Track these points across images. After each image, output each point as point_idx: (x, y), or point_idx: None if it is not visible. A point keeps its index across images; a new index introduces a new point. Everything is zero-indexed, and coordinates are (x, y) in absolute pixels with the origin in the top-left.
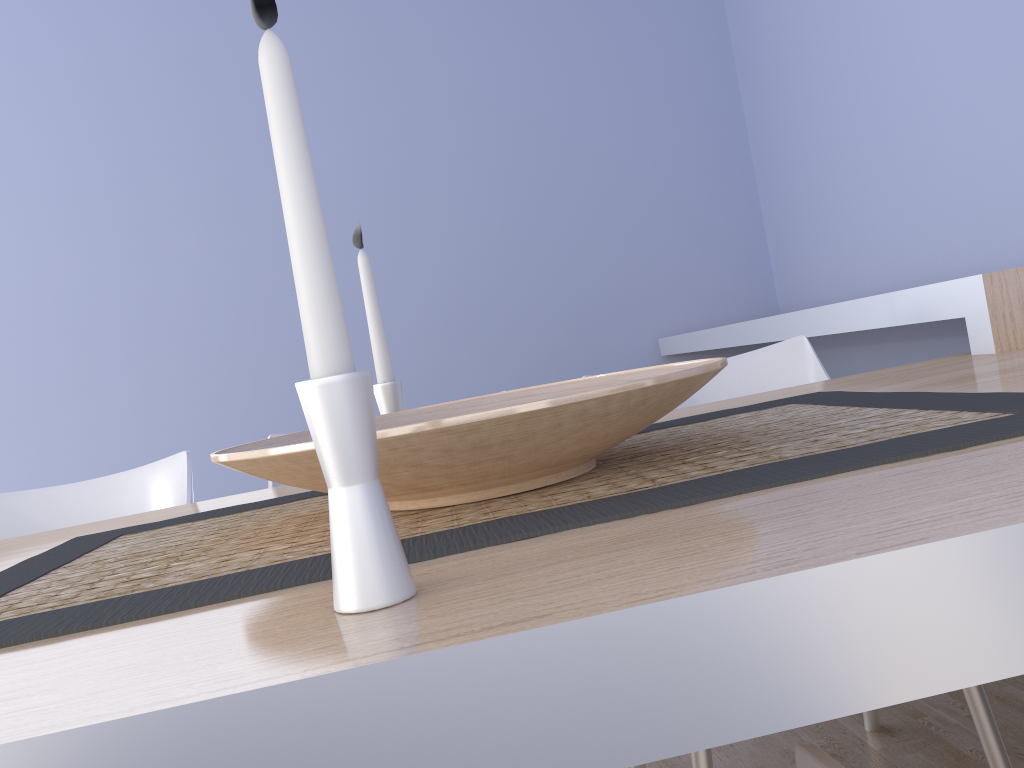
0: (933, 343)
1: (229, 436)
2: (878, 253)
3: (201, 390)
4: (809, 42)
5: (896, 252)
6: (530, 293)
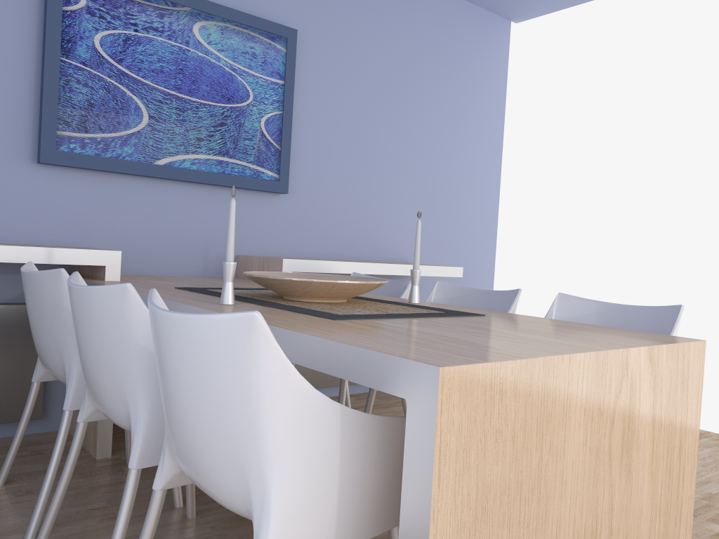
0: None
1: None
2: None
3: None
4: None
5: None
6: None
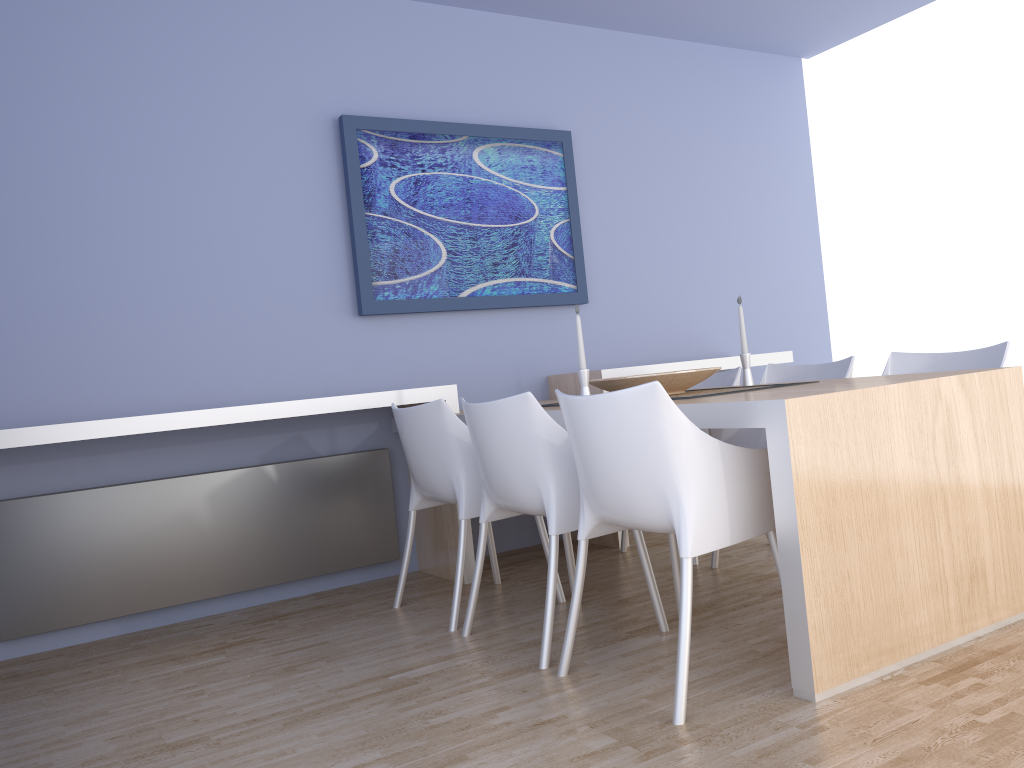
0: (215, 444)
1: None
2: (161, 384)
3: None
4: (98, 221)
5: (185, 385)
6: None
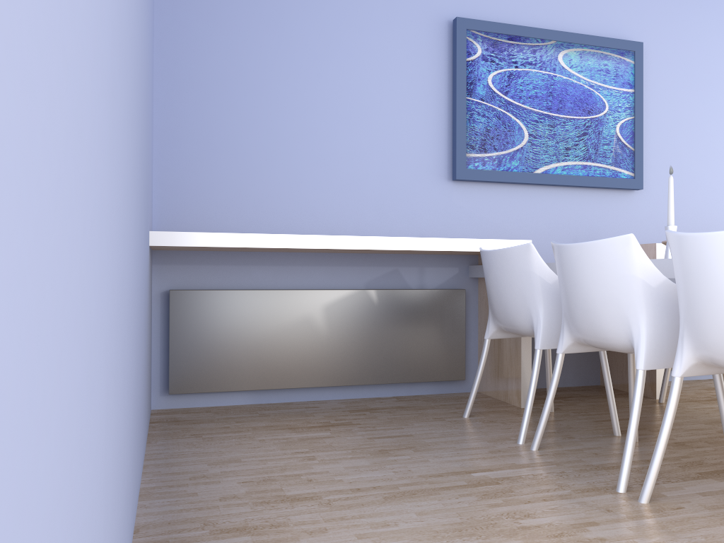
0: (333, 268)
1: (122, 207)
2: (299, 217)
3: (121, 108)
4: (267, 88)
5: (316, 220)
6: (146, 155)
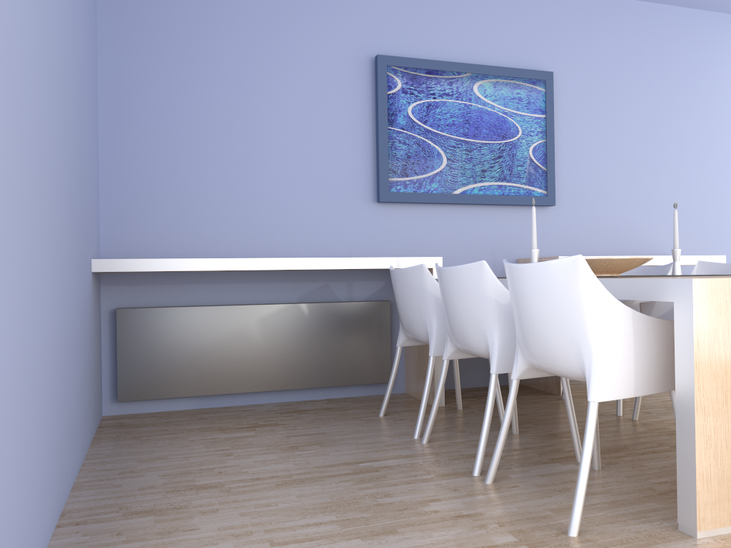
0: (268, 285)
1: (28, 264)
2: (235, 240)
3: (22, 192)
4: (203, 124)
5: (251, 242)
6: (80, 198)
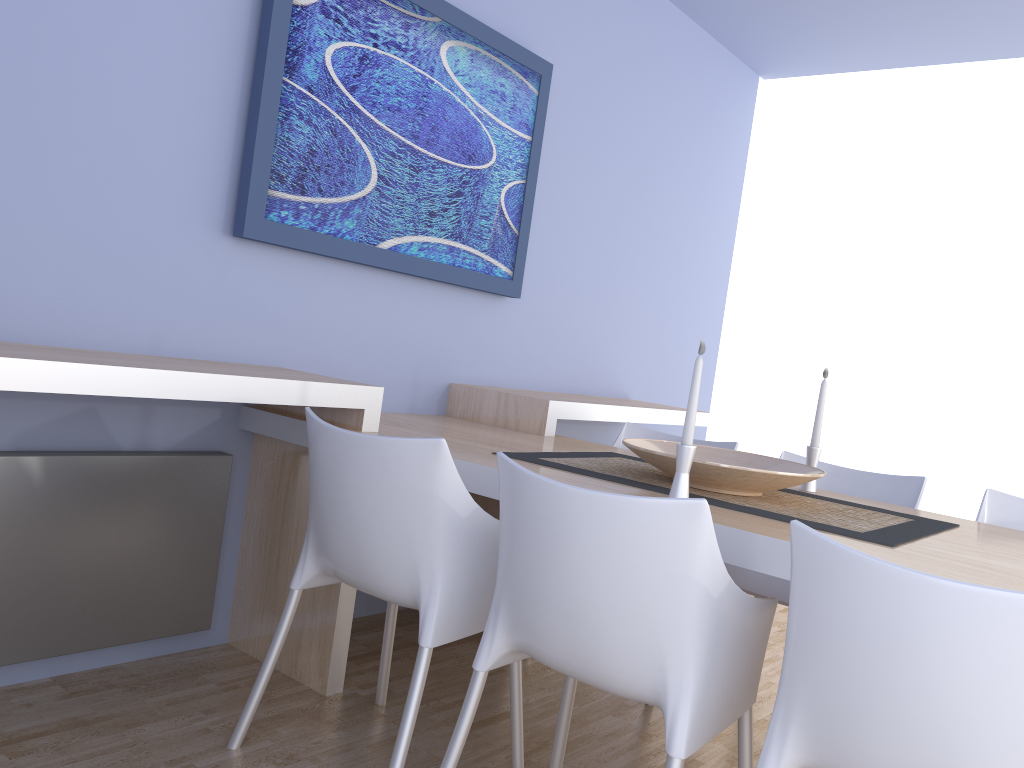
0: None
1: None
2: None
3: None
4: None
5: None
6: None
